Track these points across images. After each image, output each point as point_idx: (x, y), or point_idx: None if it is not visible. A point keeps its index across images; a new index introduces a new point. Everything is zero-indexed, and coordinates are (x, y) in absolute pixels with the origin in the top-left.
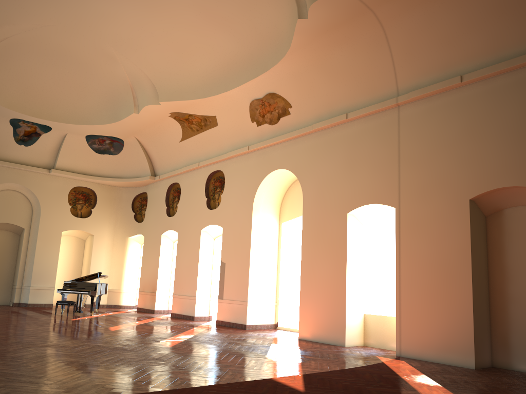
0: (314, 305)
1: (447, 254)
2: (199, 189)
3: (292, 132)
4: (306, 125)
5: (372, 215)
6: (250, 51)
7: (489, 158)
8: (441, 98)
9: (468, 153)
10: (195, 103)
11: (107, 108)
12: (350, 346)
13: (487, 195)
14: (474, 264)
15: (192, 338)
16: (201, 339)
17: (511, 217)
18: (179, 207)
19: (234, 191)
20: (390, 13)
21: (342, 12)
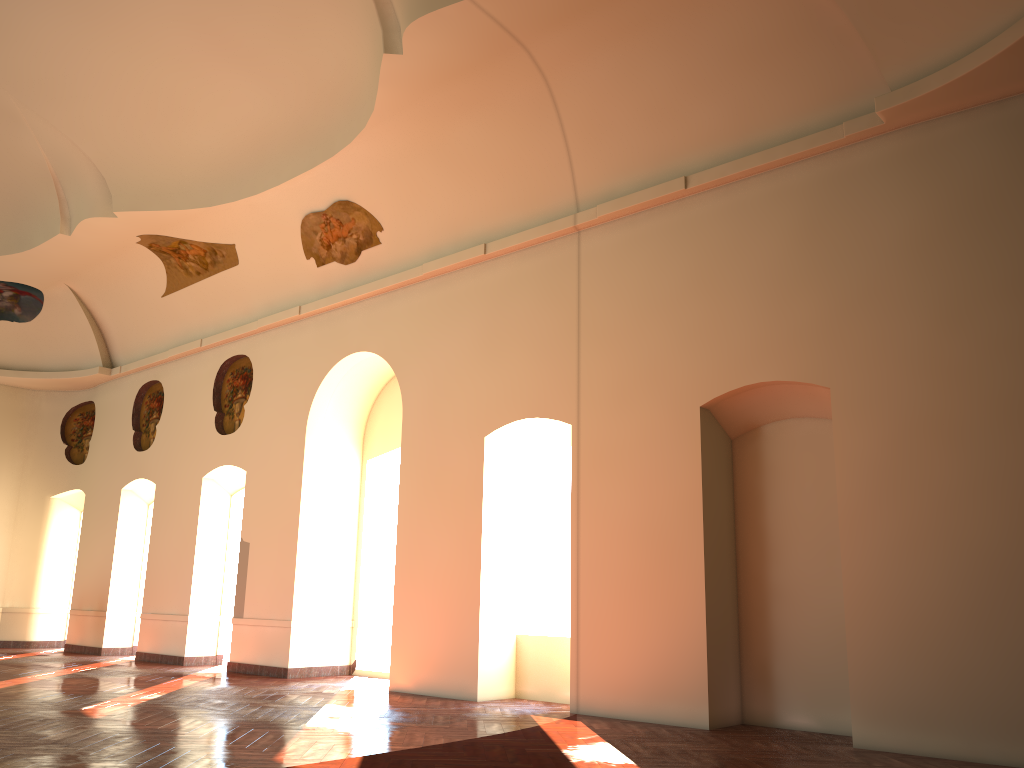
0: (421, 621)
1: (662, 510)
2: (201, 393)
3: (383, 279)
4: (411, 266)
5: (533, 441)
6: (301, 115)
7: (734, 329)
8: (653, 217)
9: (698, 320)
10: (191, 217)
11: (4, 222)
12: (487, 699)
13: (731, 399)
14: (710, 529)
15: (160, 699)
16: (178, 700)
17: (774, 440)
18: (159, 430)
19: (271, 396)
20: (557, 54)
21: (468, 45)
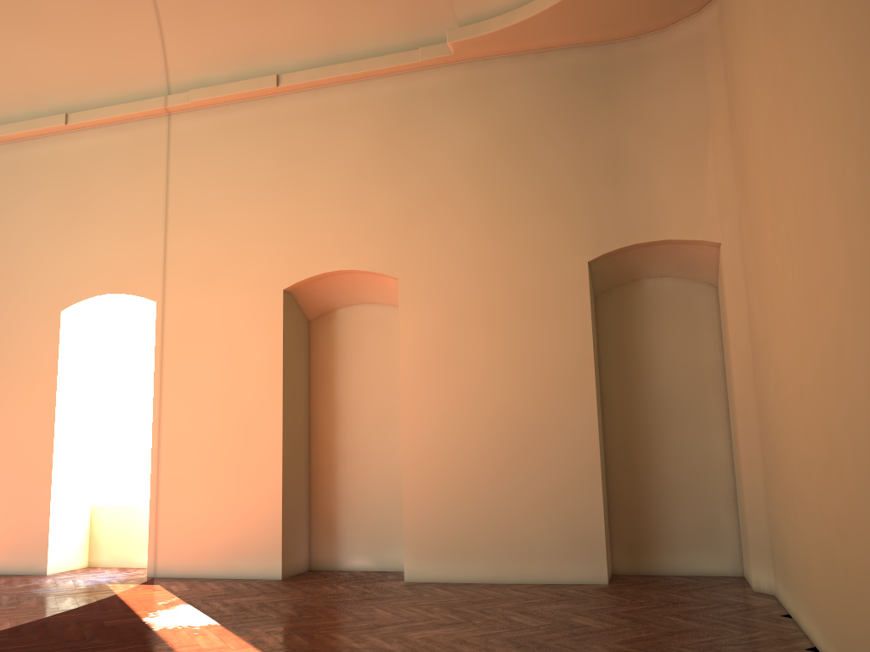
0: None
1: (245, 384)
2: None
3: None
4: None
5: (114, 317)
6: None
7: (317, 221)
8: (245, 110)
9: (284, 211)
10: None
11: None
12: (58, 571)
13: (312, 284)
14: (288, 400)
15: None
16: None
17: (347, 323)
18: None
19: None
20: None
21: None
